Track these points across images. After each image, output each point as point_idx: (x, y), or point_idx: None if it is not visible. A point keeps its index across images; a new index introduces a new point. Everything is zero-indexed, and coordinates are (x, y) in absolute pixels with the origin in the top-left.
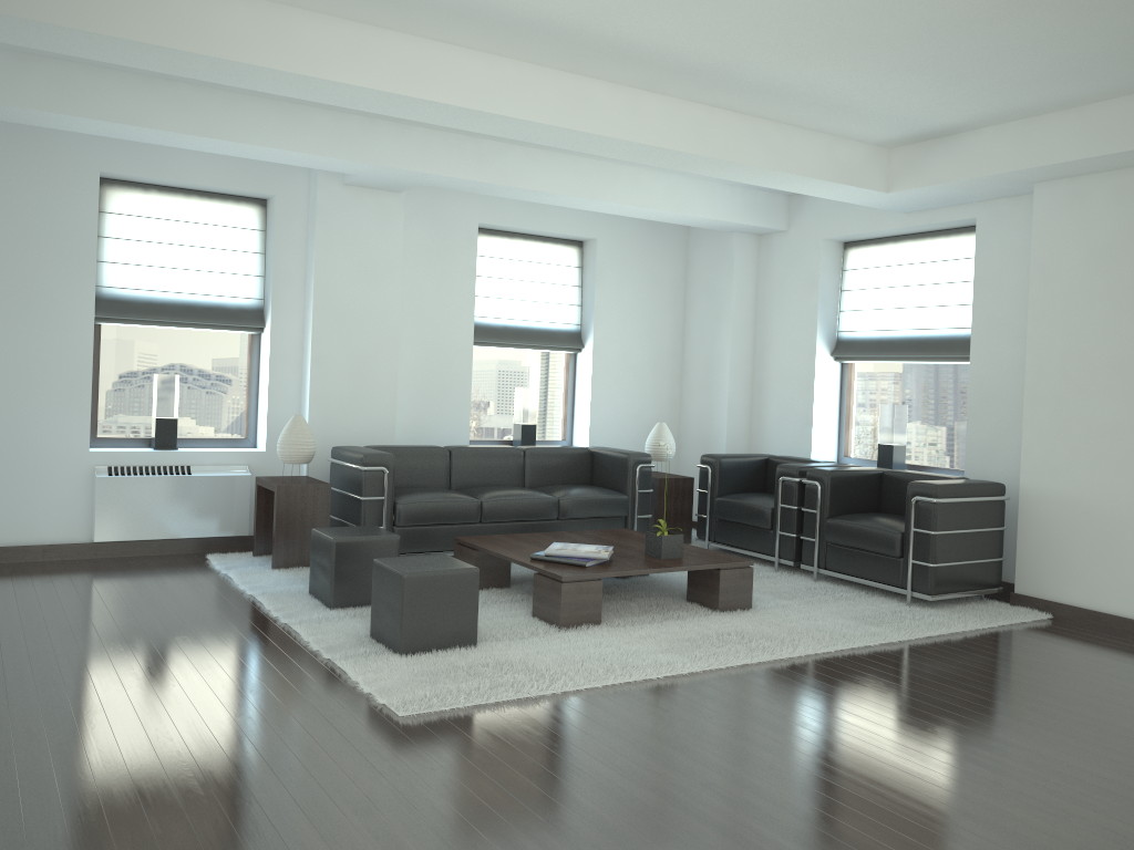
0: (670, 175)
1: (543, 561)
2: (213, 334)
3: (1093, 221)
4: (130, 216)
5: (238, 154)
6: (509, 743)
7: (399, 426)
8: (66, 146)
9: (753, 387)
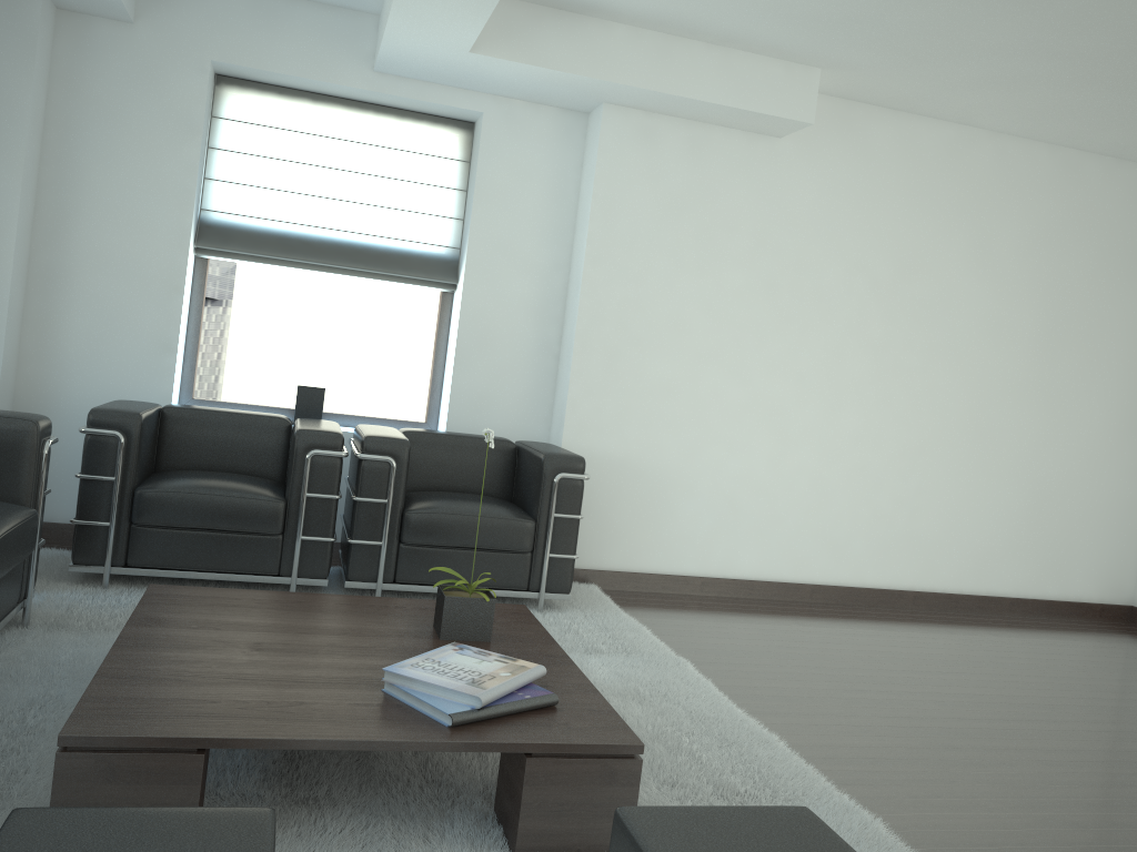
0: None
1: (481, 723)
2: None
3: (664, 167)
4: None
5: None
6: None
7: None
8: None
9: (31, 277)
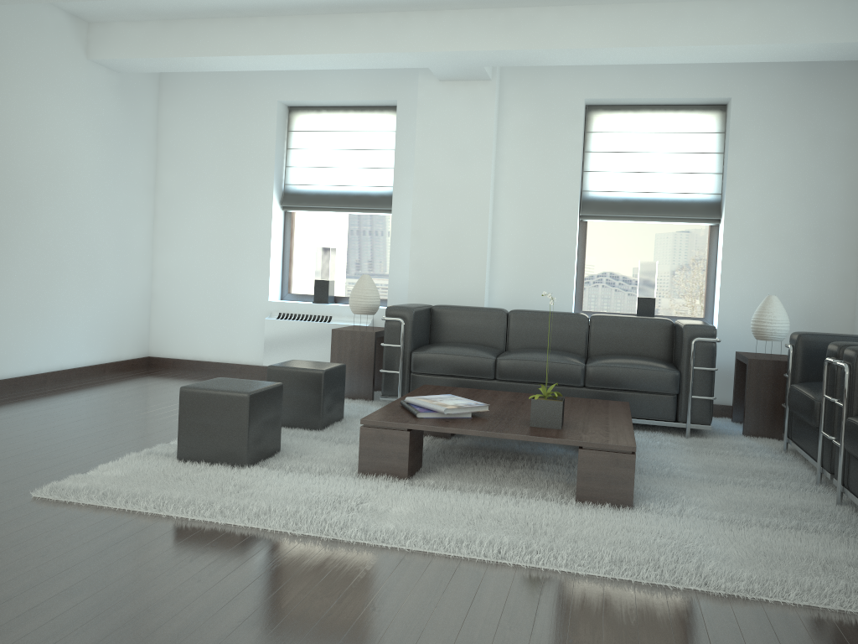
0: (758, 1)
1: (403, 408)
2: (366, 217)
3: None
4: (307, 132)
5: (324, 66)
6: (4, 536)
7: (501, 293)
8: (258, 86)
9: None
